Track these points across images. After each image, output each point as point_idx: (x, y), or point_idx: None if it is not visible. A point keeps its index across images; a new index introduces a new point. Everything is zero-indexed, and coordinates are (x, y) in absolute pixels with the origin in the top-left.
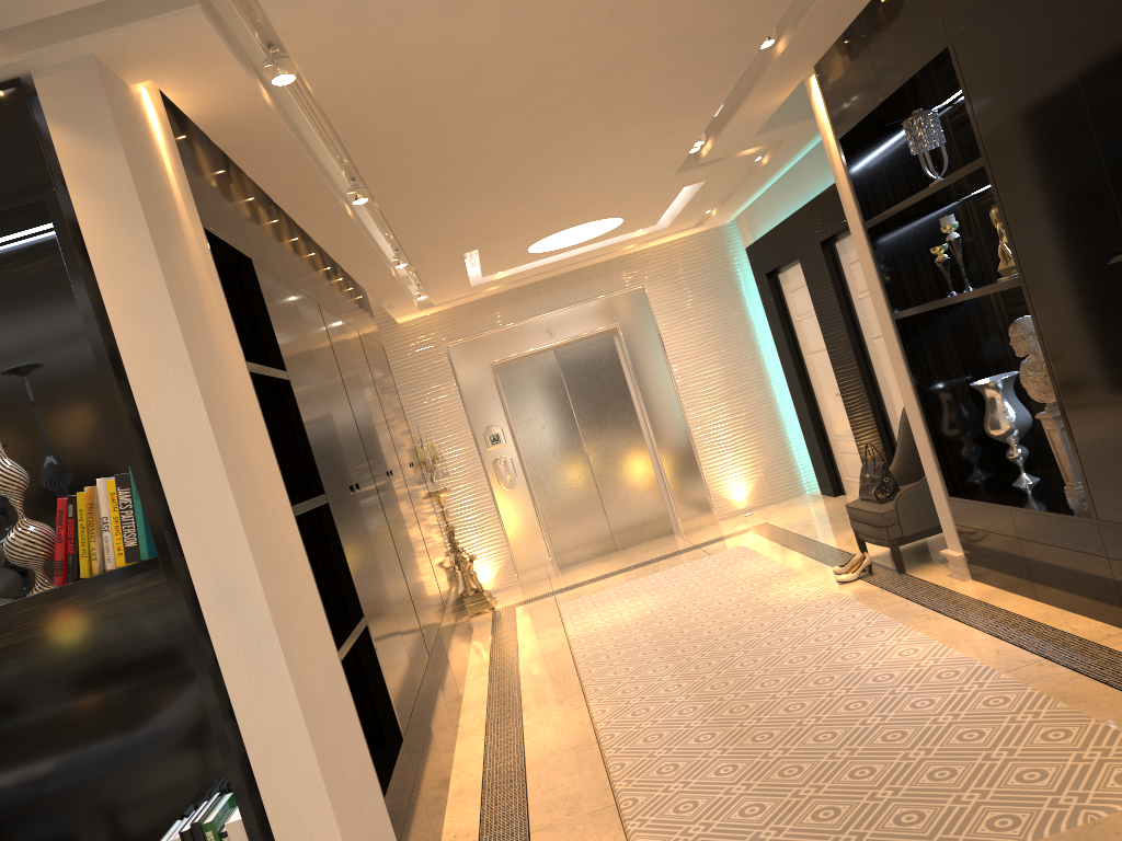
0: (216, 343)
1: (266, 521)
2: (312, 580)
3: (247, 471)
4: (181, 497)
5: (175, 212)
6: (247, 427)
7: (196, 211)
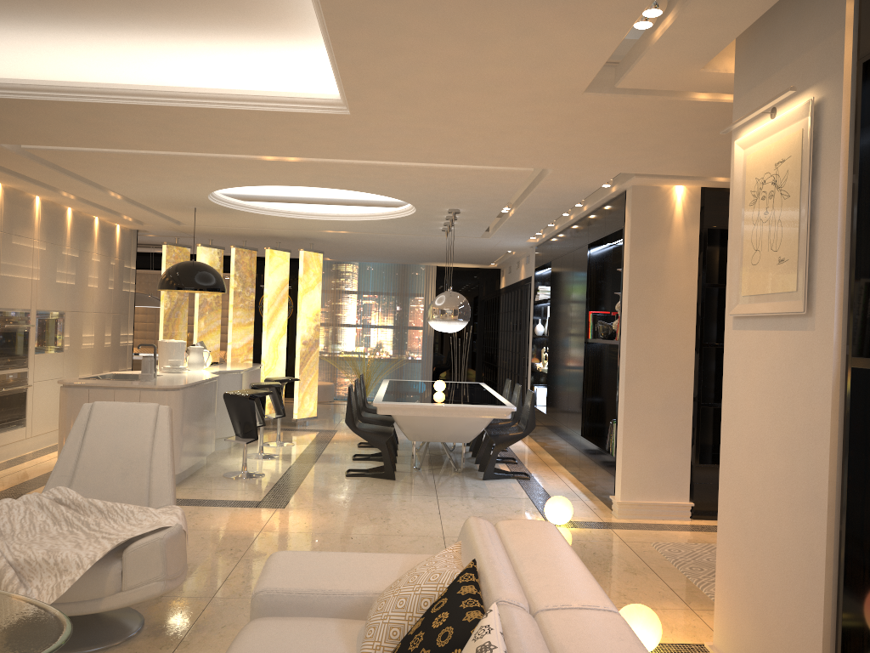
0: (665, 278)
1: (654, 342)
2: (691, 372)
3: (651, 324)
4: (622, 326)
5: (667, 230)
6: (669, 309)
7: (697, 224)
